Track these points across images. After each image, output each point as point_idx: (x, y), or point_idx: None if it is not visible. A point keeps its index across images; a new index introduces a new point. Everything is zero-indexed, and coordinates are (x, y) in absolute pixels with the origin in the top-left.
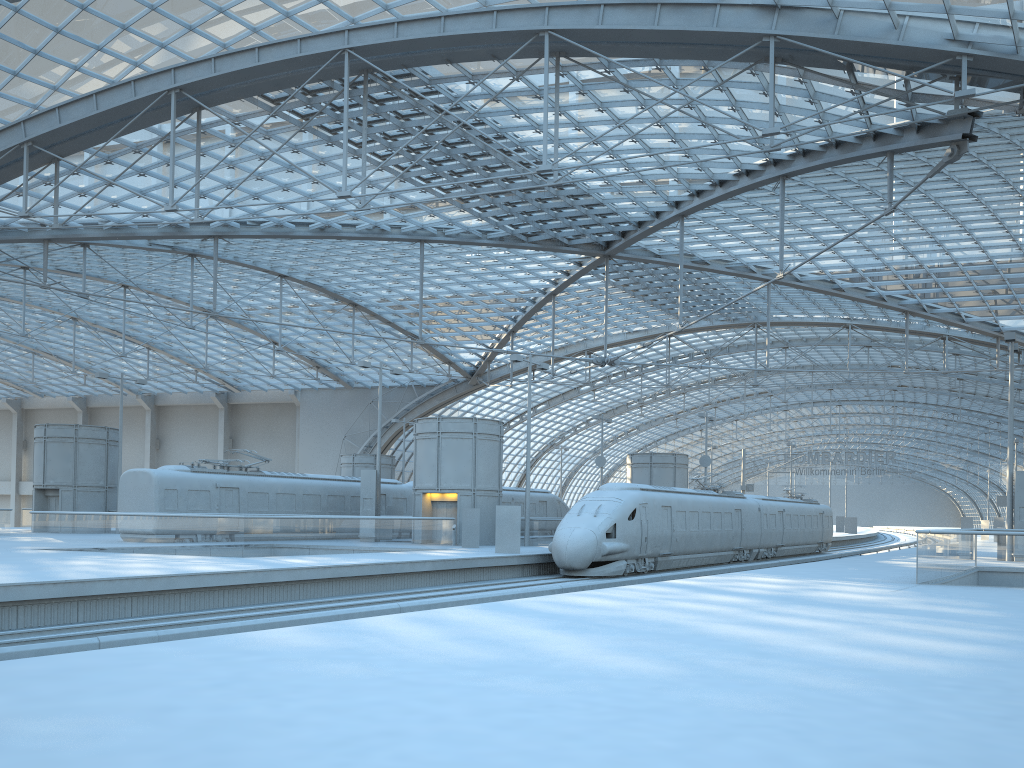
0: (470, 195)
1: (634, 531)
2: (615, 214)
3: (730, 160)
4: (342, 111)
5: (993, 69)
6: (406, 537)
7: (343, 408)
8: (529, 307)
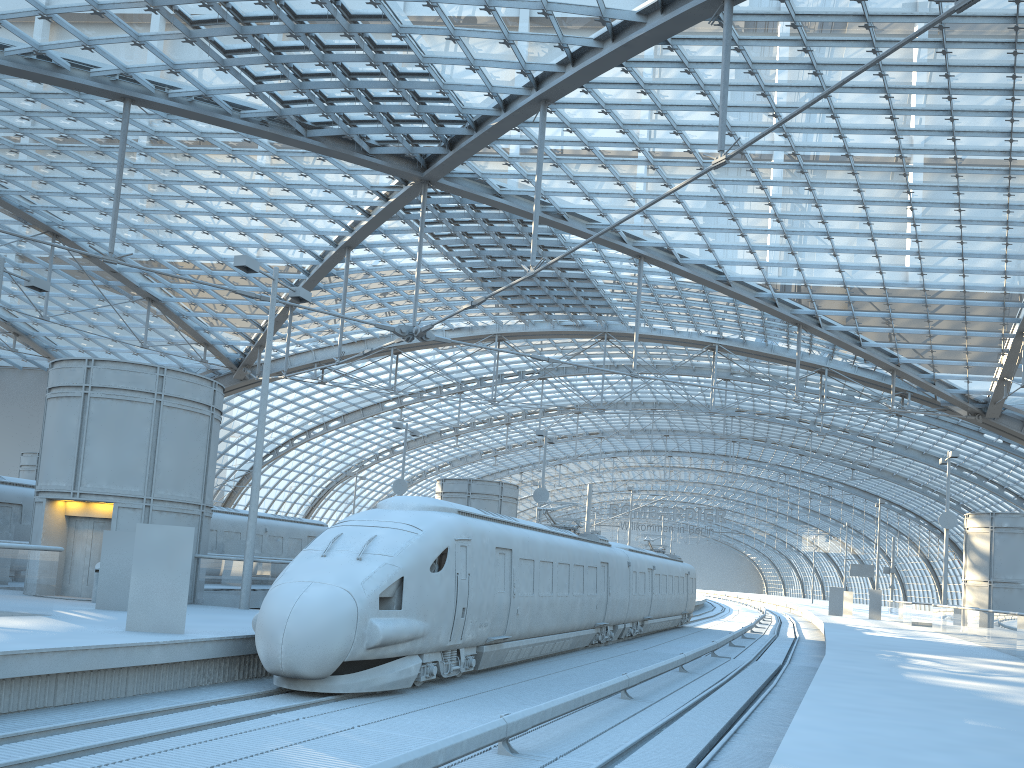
0: None
1: (442, 595)
2: (442, 92)
3: None
4: None
5: None
6: None
7: None
8: (315, 268)
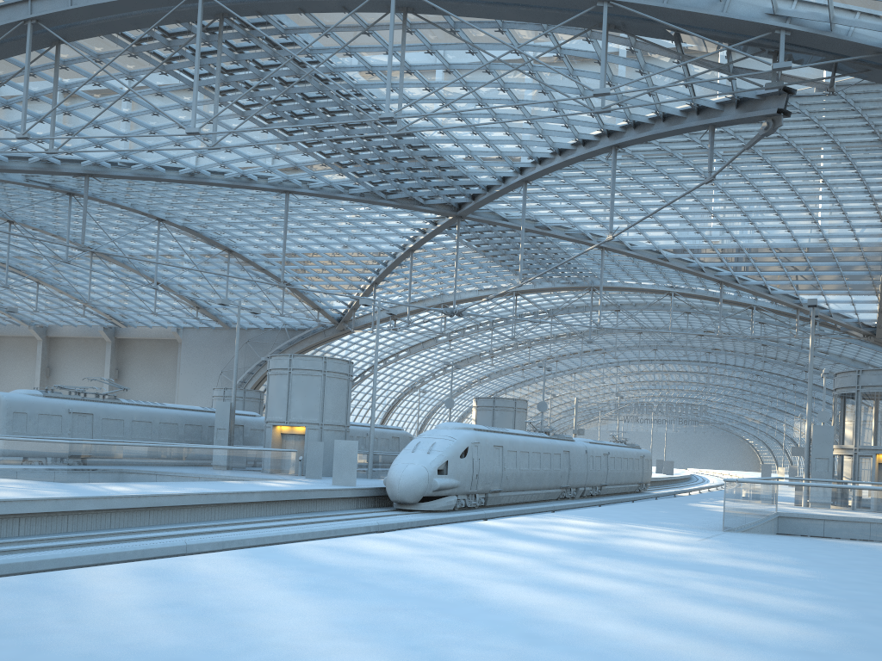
0: (317, 139)
1: (465, 468)
2: (465, 177)
3: (568, 129)
4: (203, 57)
5: (808, 45)
6: (246, 467)
7: (221, 346)
8: (390, 261)
